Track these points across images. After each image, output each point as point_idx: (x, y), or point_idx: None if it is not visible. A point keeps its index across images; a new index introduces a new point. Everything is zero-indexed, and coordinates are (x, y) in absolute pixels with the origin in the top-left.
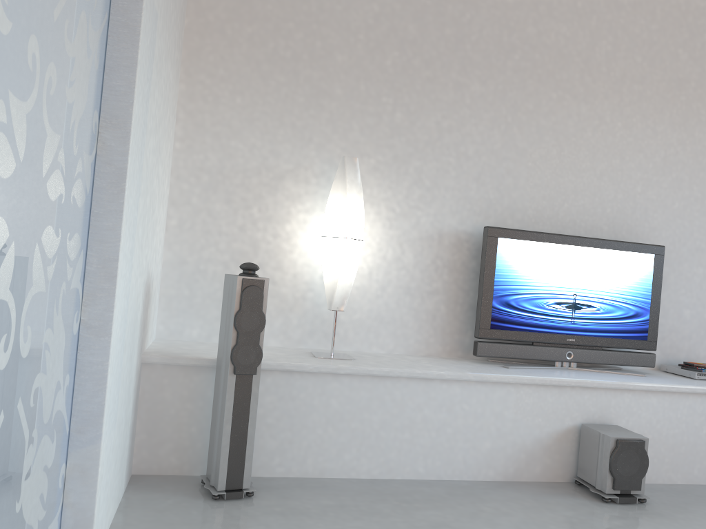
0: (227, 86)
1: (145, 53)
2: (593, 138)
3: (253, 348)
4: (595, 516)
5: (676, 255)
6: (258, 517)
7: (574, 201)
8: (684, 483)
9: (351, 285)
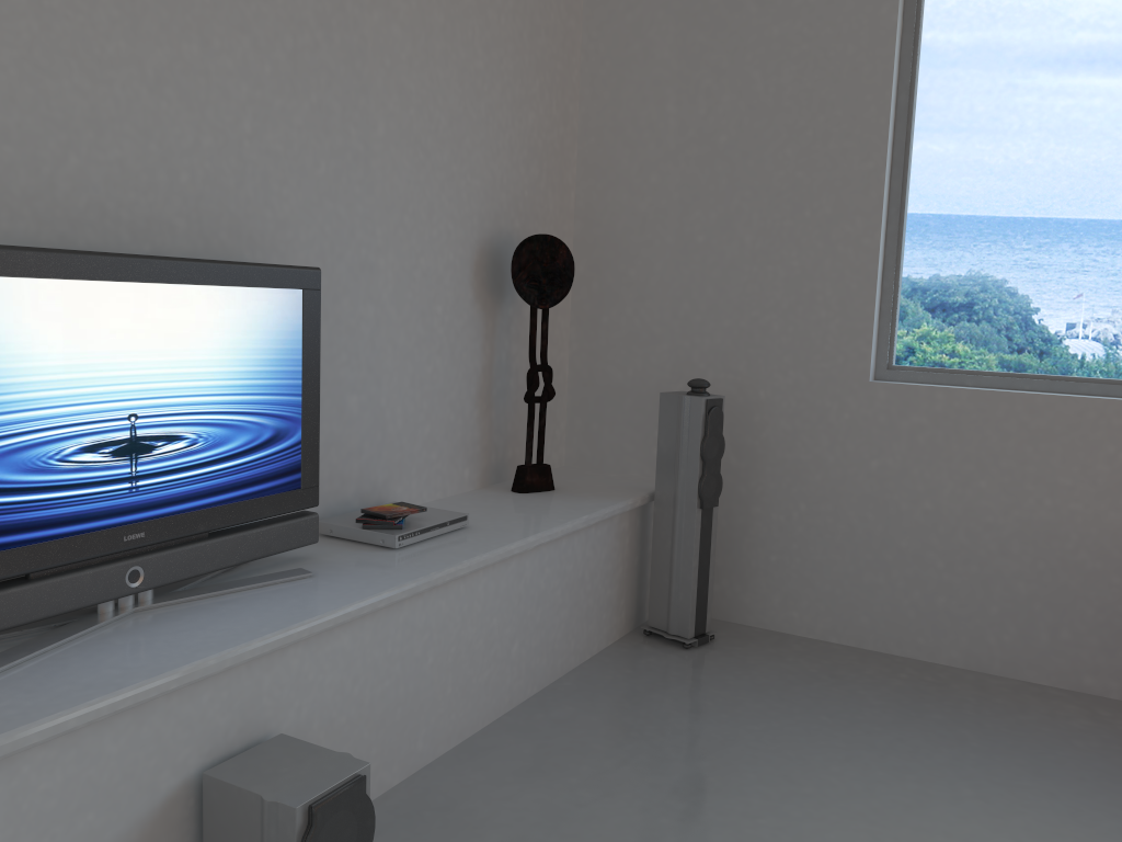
0: None
1: None
2: None
3: None
4: None
5: (328, 281)
6: None
7: (97, 150)
8: (404, 779)
9: None
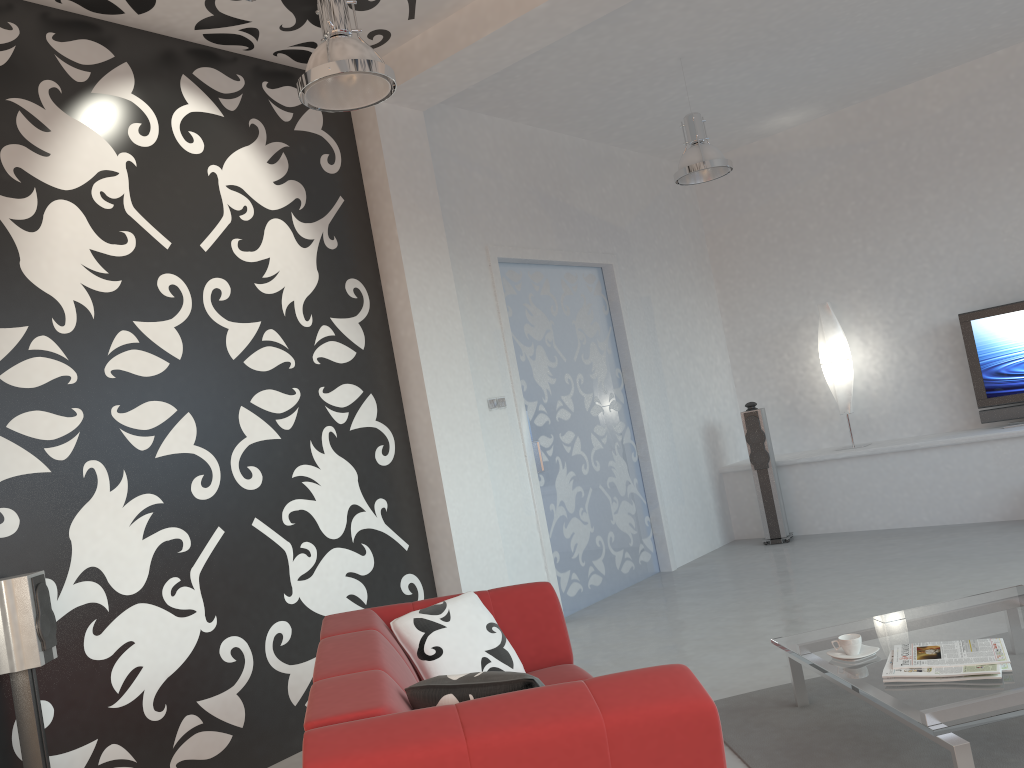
0: (743, 279)
1: (640, 325)
2: None
3: (761, 452)
4: None
5: None
6: (778, 549)
7: None
8: None
9: (851, 393)
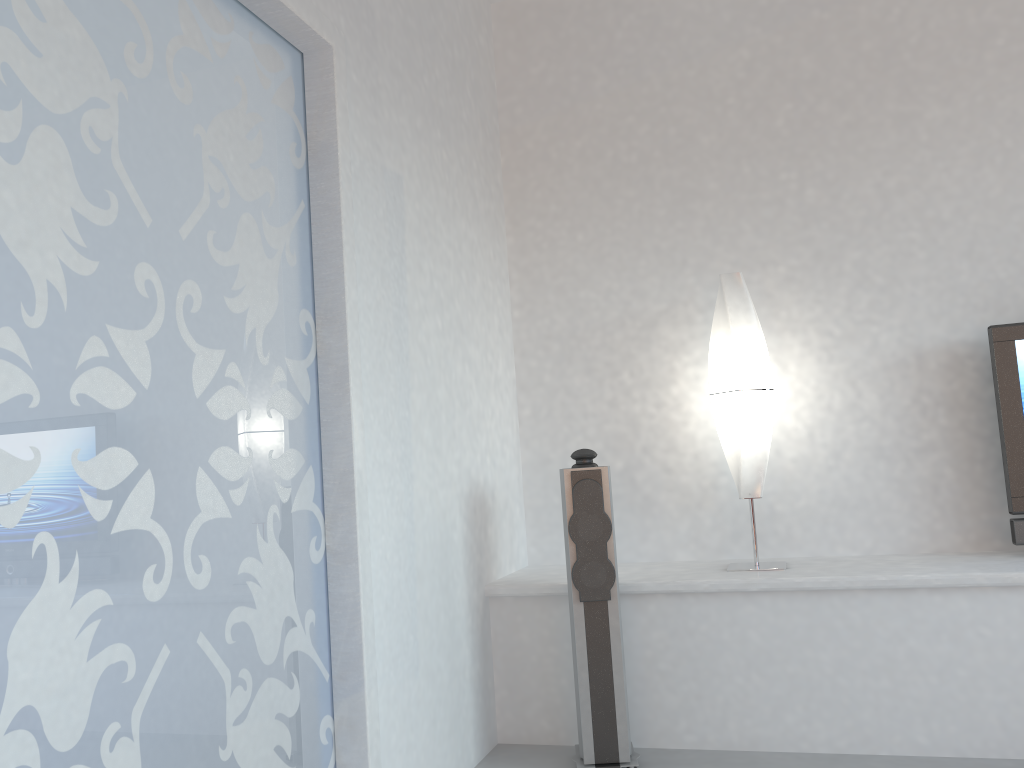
0: (563, 223)
1: (376, 226)
2: None
3: (599, 563)
4: None
5: None
6: None
7: None
8: None
9: (766, 457)
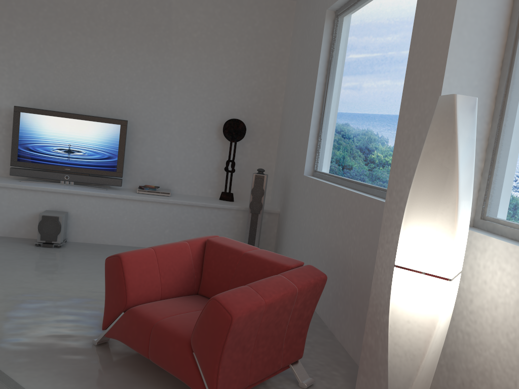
0: None
1: None
2: (97, 58)
3: None
4: (11, 249)
5: (151, 126)
6: None
7: (85, 94)
8: (113, 244)
9: None
